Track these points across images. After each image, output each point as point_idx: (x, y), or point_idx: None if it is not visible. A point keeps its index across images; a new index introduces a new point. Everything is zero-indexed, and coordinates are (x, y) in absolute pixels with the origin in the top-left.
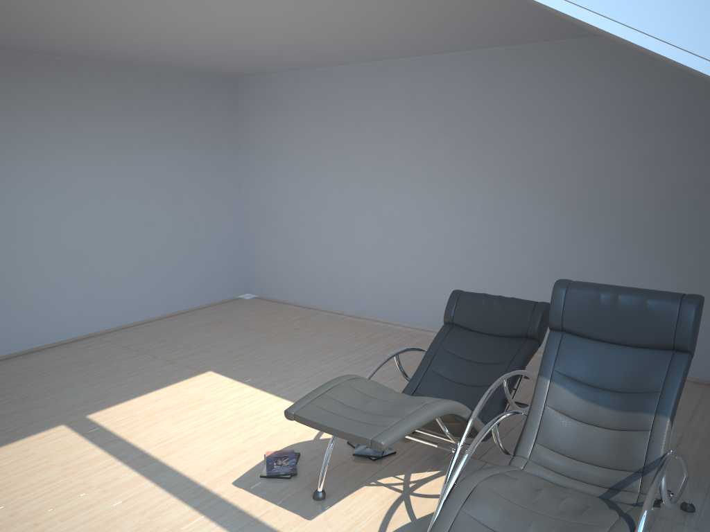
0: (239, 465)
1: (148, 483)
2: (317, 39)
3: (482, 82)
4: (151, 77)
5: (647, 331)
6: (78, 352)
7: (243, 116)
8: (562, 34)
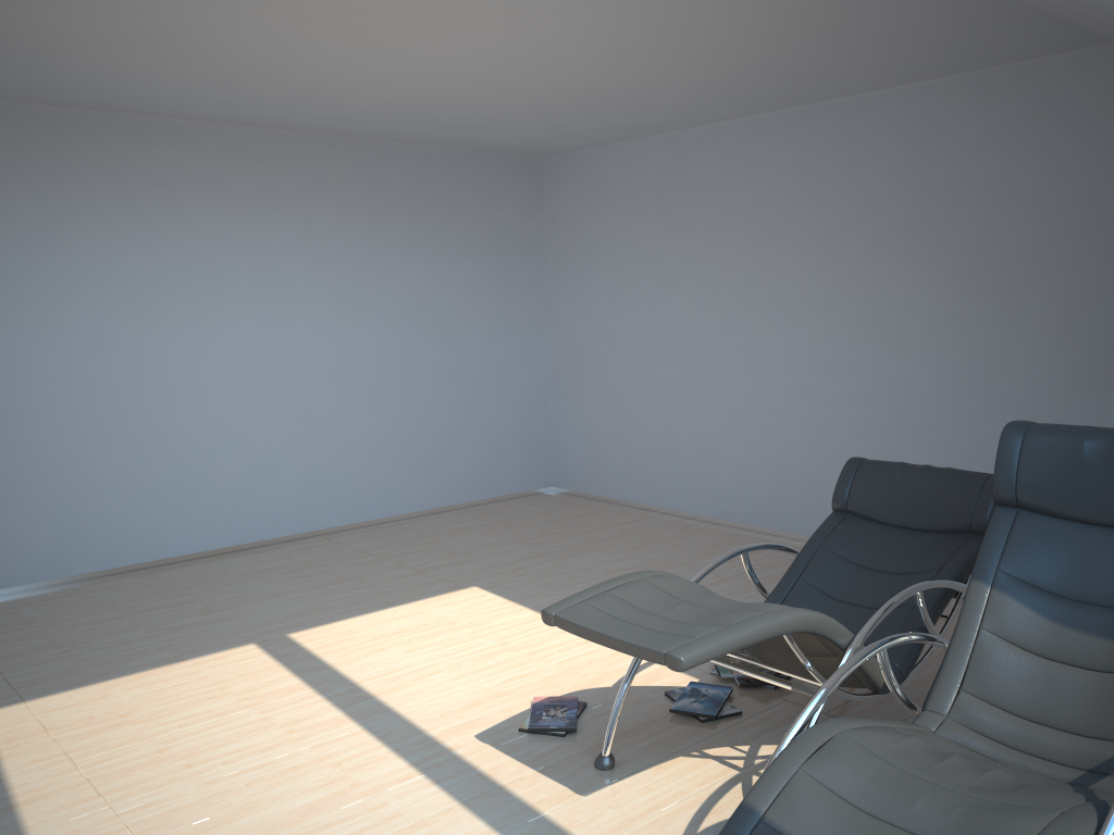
0: (491, 712)
1: (354, 726)
2: (644, 78)
3: (918, 135)
4: (414, 159)
5: None
6: (293, 554)
7: (549, 215)
8: (1050, 42)
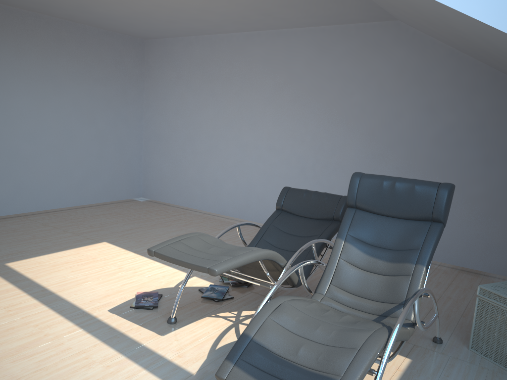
0: (115, 299)
1: (44, 307)
2: (200, 6)
3: (317, 49)
4: (80, 31)
5: (414, 207)
6: (7, 224)
7: (147, 68)
8: (373, 16)
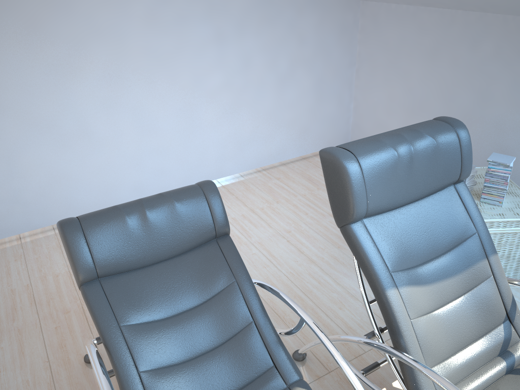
0: None
1: None
2: None
3: None
4: None
5: (439, 175)
6: None
7: None
8: None
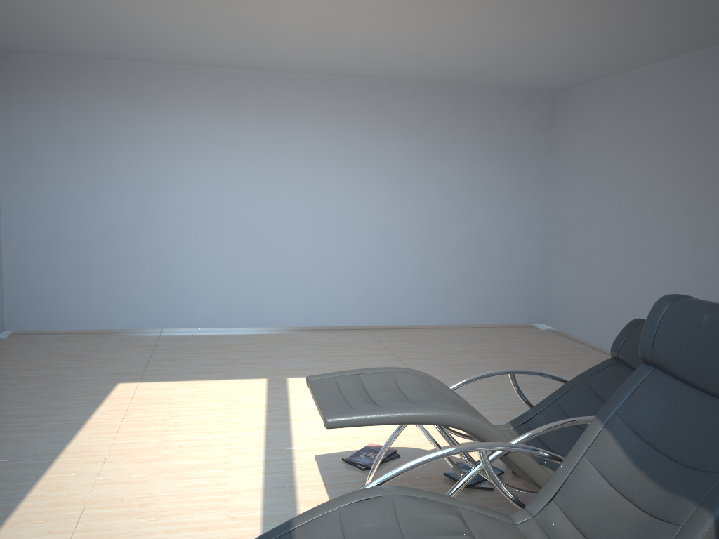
0: (340, 445)
1: (261, 433)
2: (563, 29)
3: None
4: (455, 95)
5: None
6: (342, 336)
7: (557, 133)
8: None
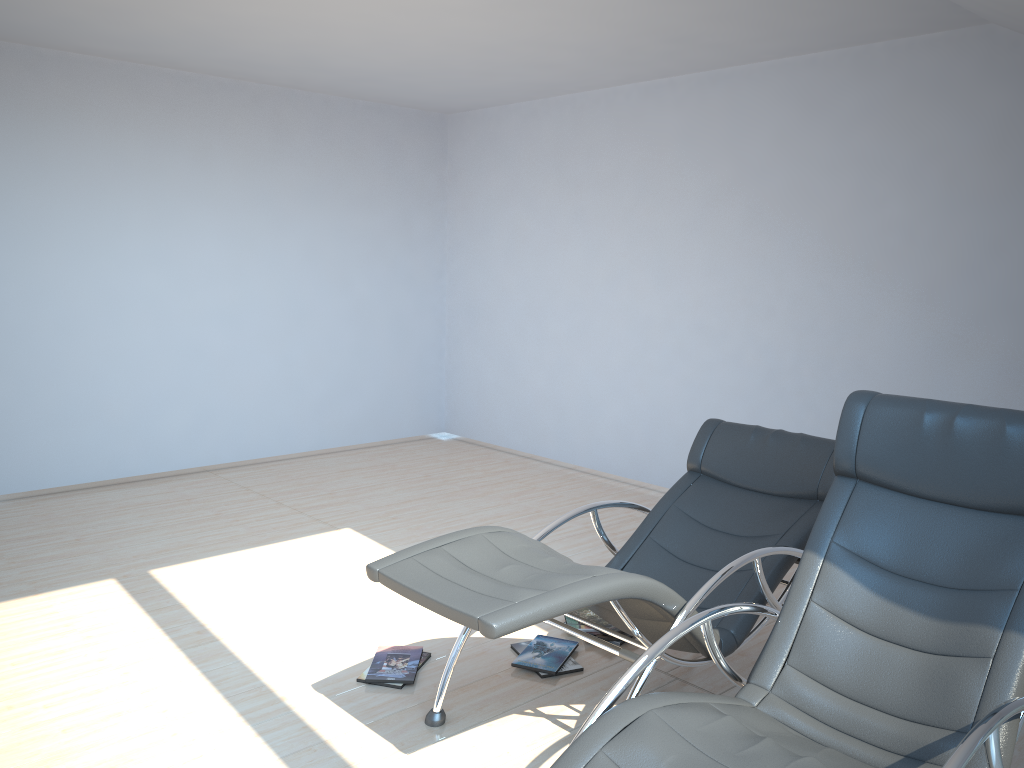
0: (333, 660)
1: (190, 671)
2: (533, 35)
3: (798, 107)
4: (318, 108)
5: (1005, 482)
6: (178, 488)
7: (451, 171)
8: (926, 20)
